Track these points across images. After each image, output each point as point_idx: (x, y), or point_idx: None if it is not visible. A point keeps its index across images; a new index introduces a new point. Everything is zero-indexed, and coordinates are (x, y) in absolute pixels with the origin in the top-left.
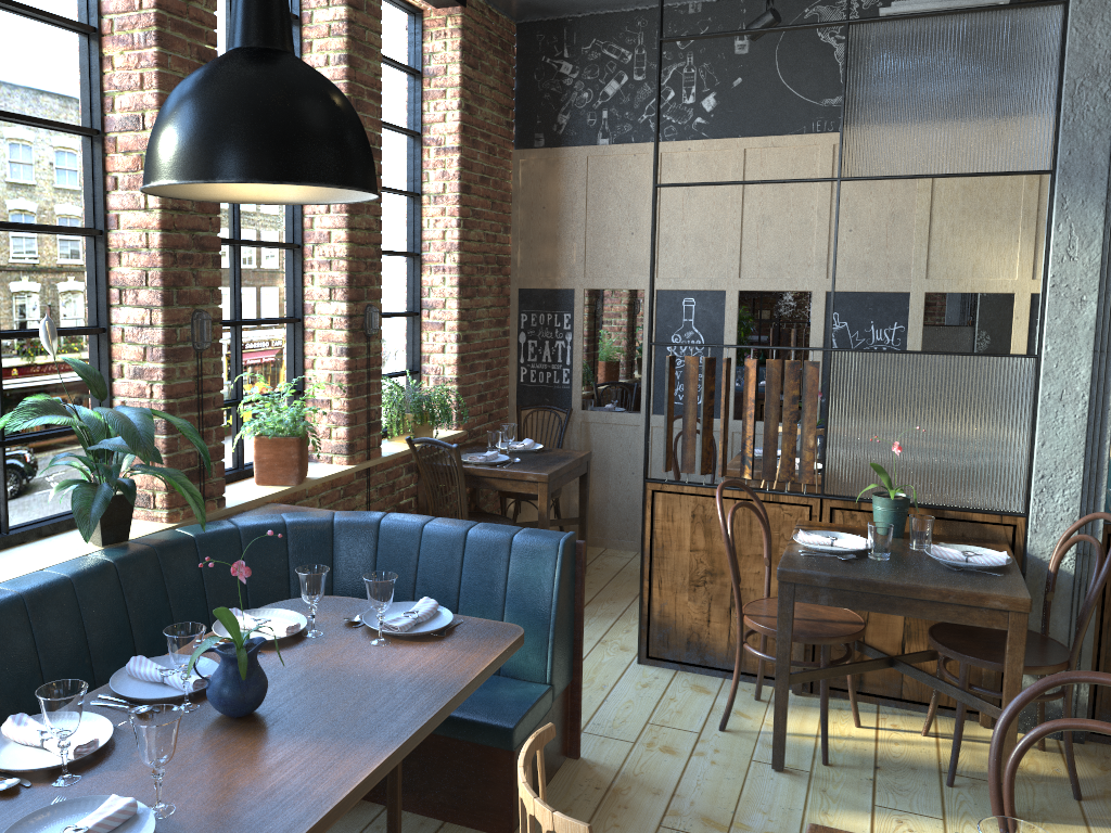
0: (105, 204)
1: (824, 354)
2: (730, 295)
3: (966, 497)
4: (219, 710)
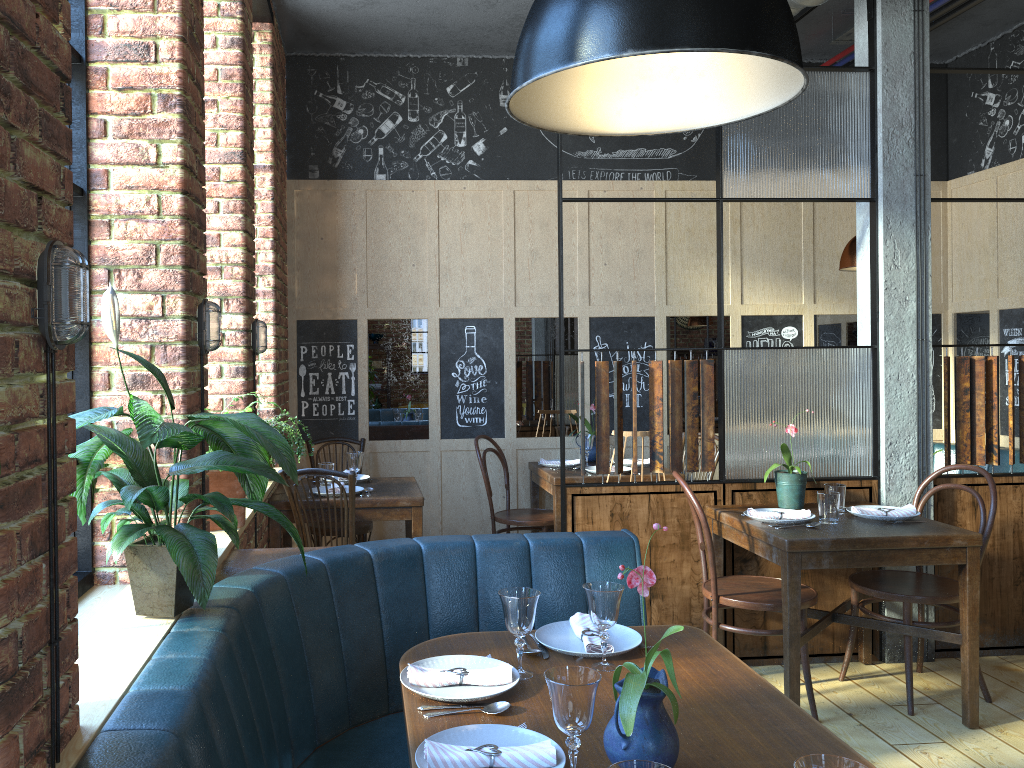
0: (87, 155)
1: (590, 372)
2: (508, 322)
3: (831, 468)
4: None
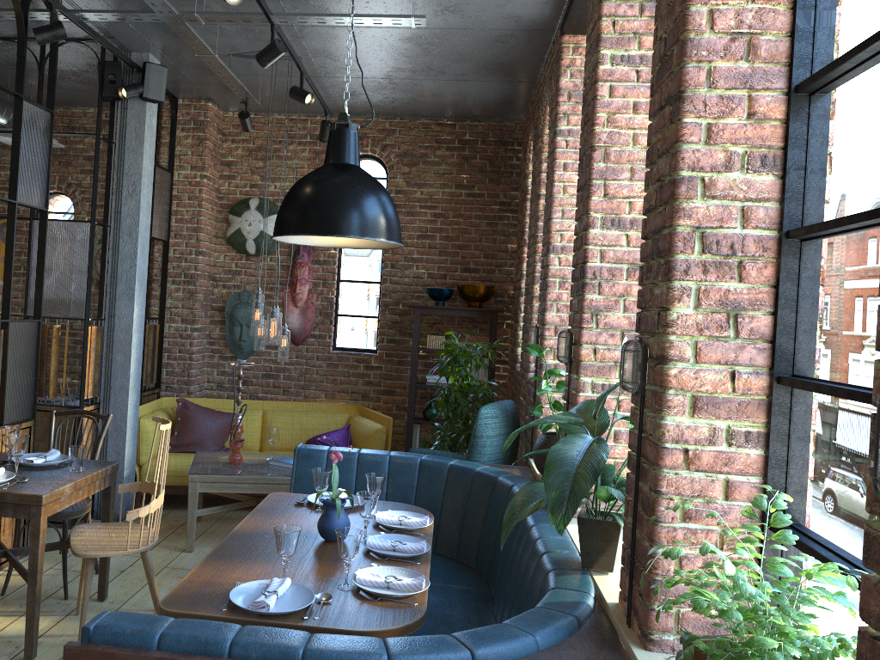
0: None
1: None
2: None
3: None
4: None
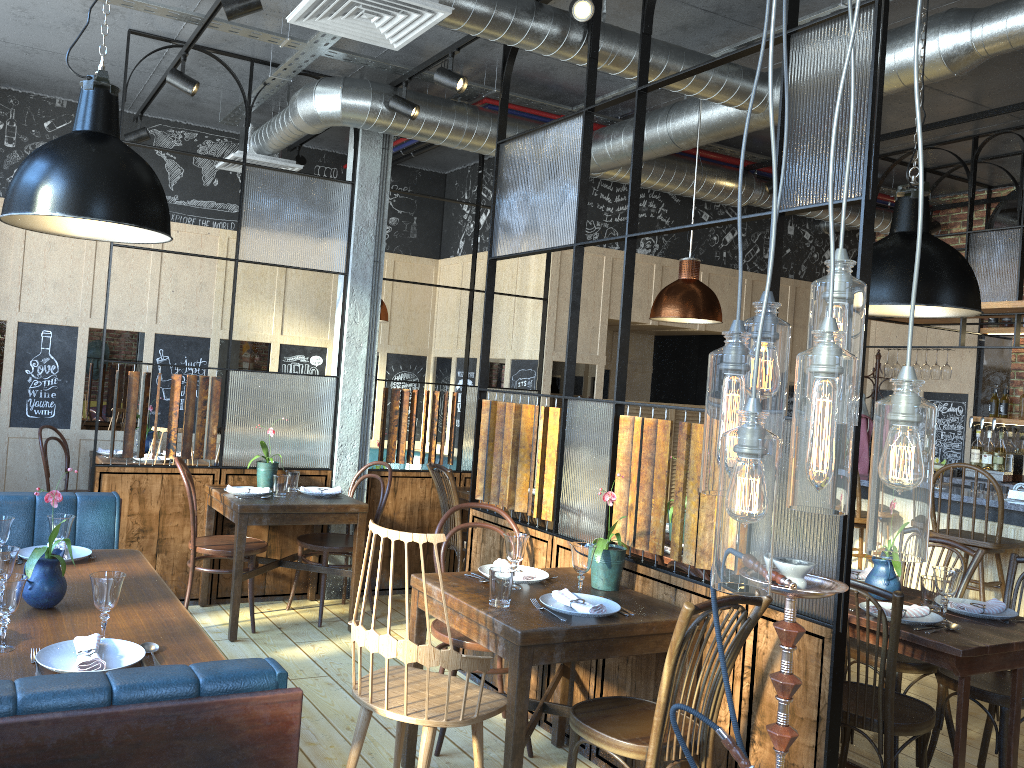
0: None
1: (152, 379)
2: (83, 331)
3: (301, 461)
4: (42, 603)
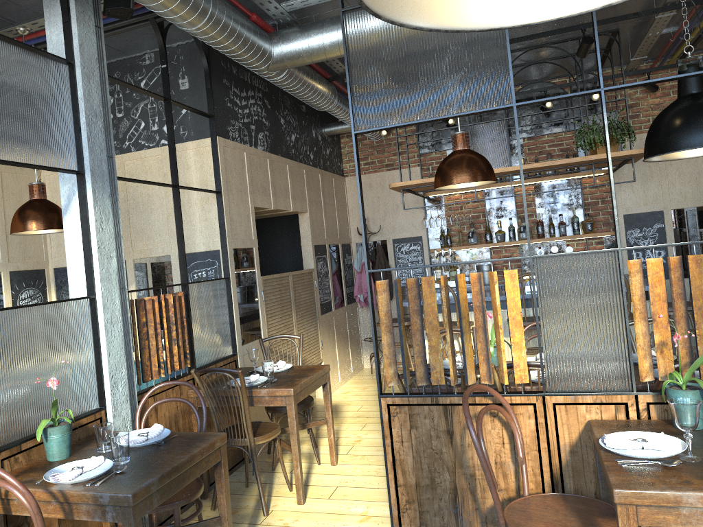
0: None
1: None
2: None
3: (73, 409)
4: None
